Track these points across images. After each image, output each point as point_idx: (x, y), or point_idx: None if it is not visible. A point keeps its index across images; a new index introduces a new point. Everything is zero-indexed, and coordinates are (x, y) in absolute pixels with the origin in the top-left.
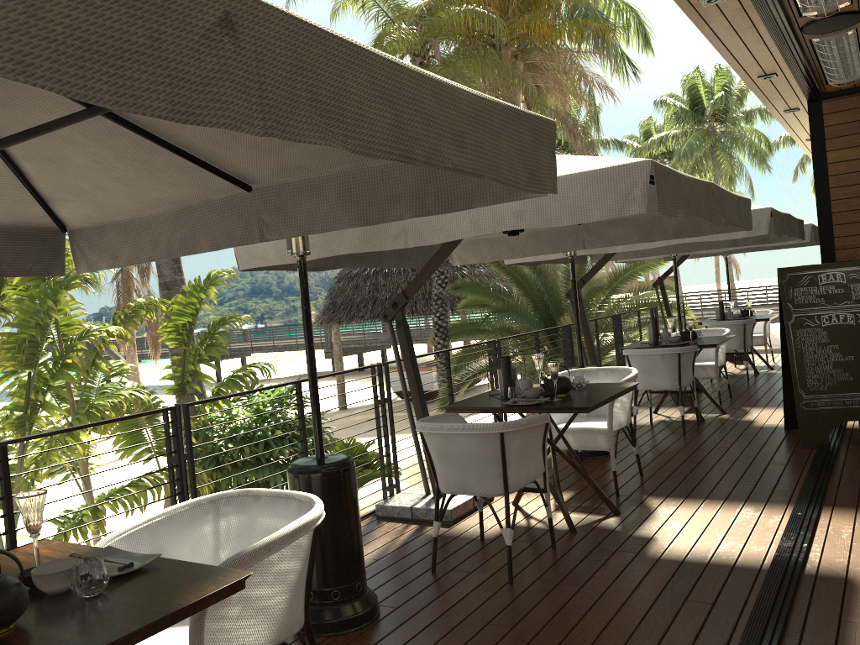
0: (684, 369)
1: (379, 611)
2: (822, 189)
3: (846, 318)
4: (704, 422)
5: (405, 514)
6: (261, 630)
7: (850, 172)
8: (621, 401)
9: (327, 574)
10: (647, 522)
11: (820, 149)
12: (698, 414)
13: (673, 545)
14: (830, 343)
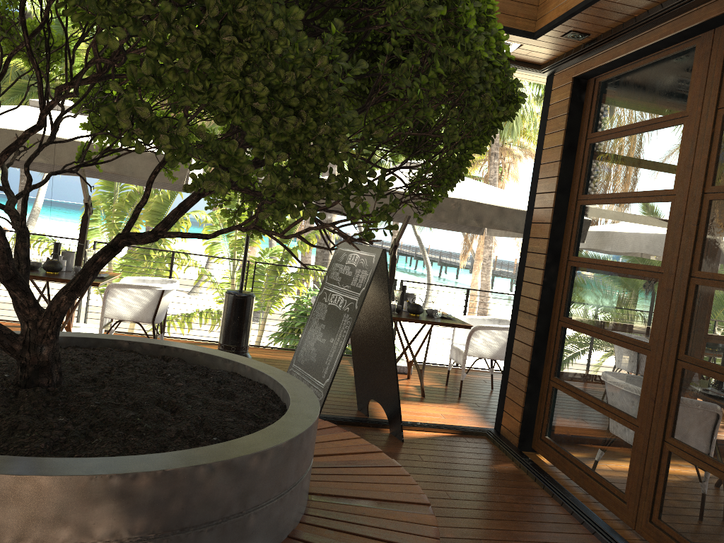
0: None
1: None
2: (535, 179)
3: (340, 302)
4: None
5: None
6: None
7: (552, 161)
8: (121, 299)
9: None
10: None
11: (542, 132)
12: None
13: None
14: (323, 322)
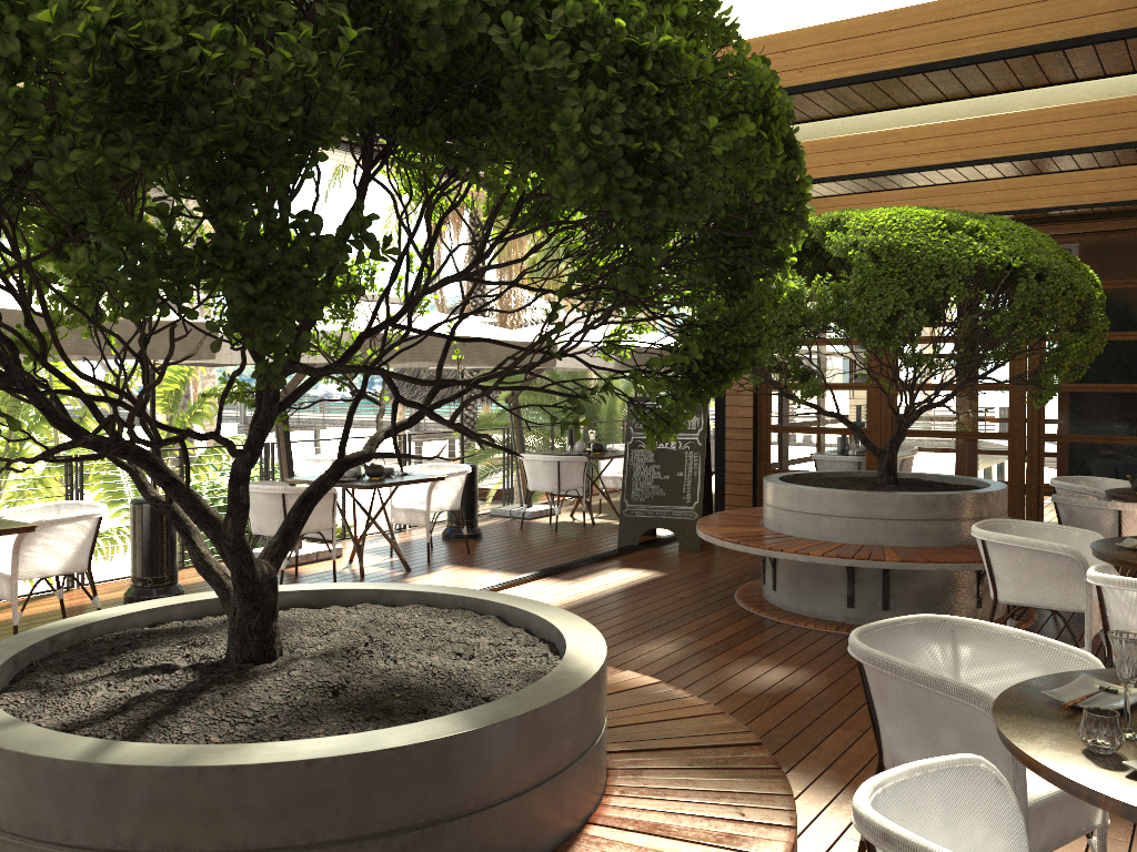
0: (565, 475)
1: None
2: None
3: (670, 444)
4: (593, 525)
5: None
6: (55, 563)
7: None
8: (443, 490)
9: (145, 568)
10: (418, 576)
11: None
12: (585, 517)
13: None
14: (654, 464)
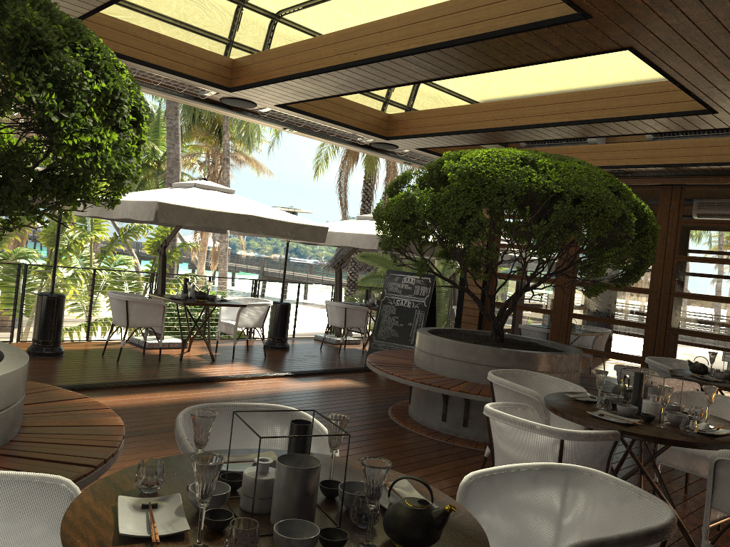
0: (350, 317)
1: (59, 356)
2: None
3: (407, 303)
4: None
5: (137, 342)
6: None
7: None
8: (248, 314)
9: (38, 334)
10: (214, 364)
11: None
12: (363, 347)
13: (200, 369)
14: (395, 315)
